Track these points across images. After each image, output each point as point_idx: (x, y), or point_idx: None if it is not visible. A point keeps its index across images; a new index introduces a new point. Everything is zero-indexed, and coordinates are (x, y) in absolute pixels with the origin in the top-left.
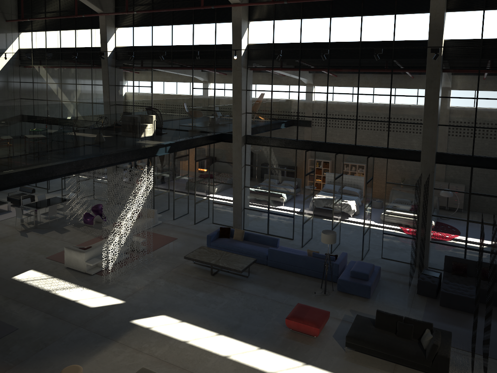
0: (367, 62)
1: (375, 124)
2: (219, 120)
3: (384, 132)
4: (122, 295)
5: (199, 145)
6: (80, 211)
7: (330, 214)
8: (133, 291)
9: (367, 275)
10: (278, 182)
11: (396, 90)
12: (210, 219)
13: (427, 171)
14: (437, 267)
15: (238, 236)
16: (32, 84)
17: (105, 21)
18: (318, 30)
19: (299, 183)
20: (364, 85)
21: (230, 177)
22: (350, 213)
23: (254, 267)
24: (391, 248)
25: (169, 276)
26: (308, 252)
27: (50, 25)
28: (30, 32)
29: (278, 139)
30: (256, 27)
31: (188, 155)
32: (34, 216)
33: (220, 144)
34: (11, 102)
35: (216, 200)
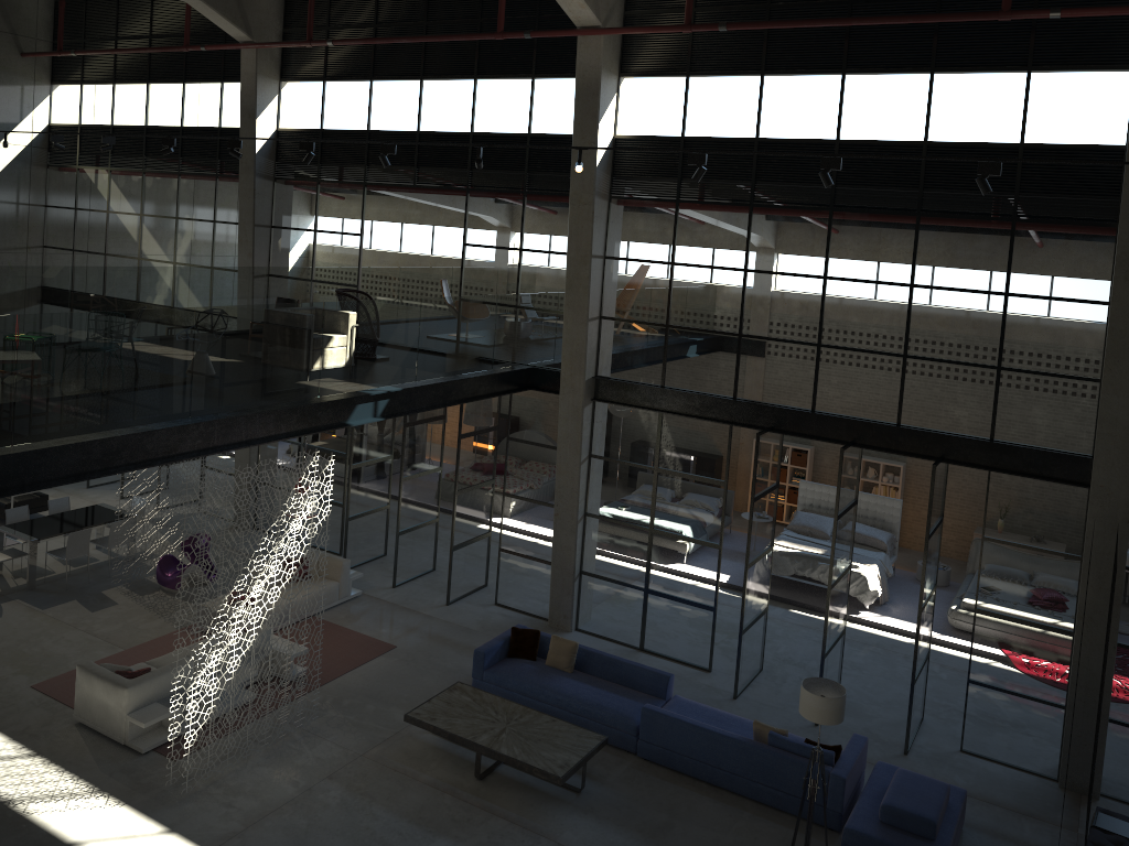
0: (943, 199)
1: (959, 371)
2: (527, 331)
3: (984, 395)
4: (213, 833)
5: (469, 398)
6: (150, 552)
7: (810, 597)
8: (247, 821)
9: (932, 825)
10: (677, 511)
11: (1024, 281)
12: (491, 591)
13: (1111, 517)
14: (1126, 797)
15: (559, 657)
16: (74, 212)
17: (254, 62)
18: (807, 107)
19: (729, 502)
20: (930, 262)
21: (548, 484)
22: (865, 601)
23: (598, 758)
24: (992, 727)
25: (357, 774)
26: (756, 729)
27: (125, 68)
28: (78, 85)
29: (684, 394)
30: (641, 94)
31: (443, 416)
32: (29, 559)
33: (526, 396)
34: (20, 254)
35: (509, 543)
